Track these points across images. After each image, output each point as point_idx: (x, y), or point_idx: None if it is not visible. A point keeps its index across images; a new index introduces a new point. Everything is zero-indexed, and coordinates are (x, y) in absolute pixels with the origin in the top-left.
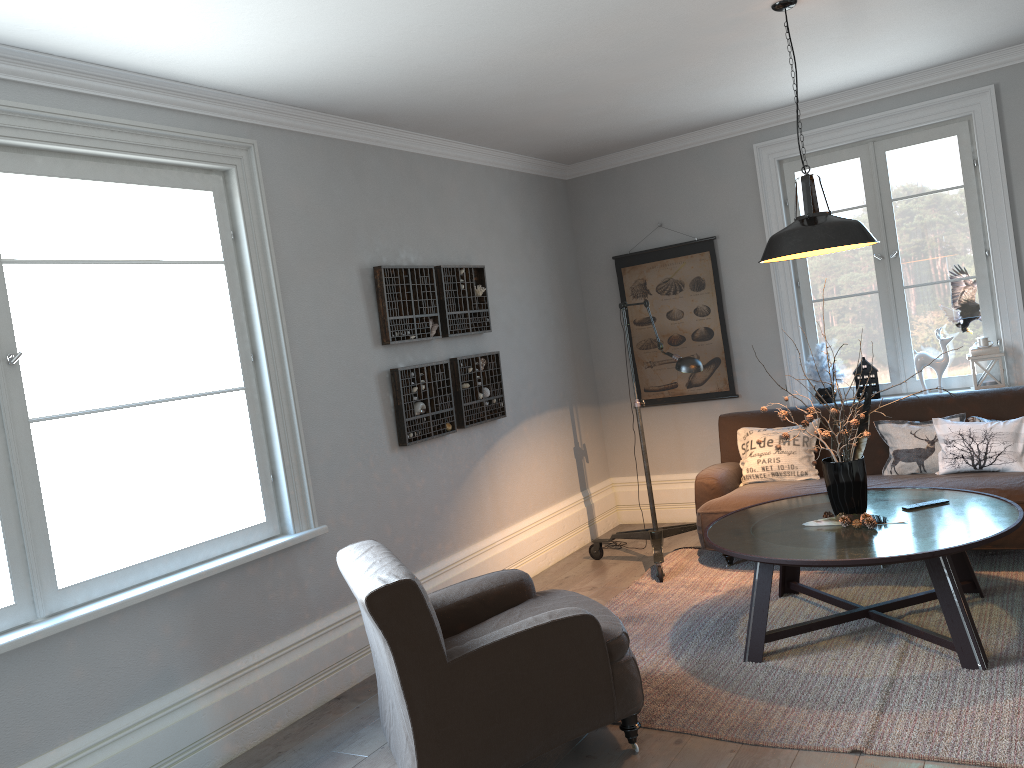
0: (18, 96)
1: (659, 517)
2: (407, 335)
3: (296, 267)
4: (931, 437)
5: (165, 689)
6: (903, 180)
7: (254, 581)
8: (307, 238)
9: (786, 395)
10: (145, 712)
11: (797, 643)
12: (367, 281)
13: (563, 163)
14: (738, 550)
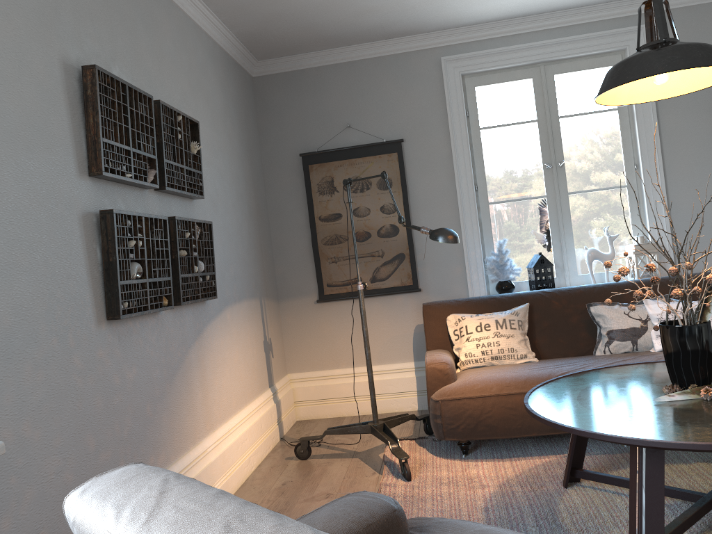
0: None
1: (339, 411)
2: (123, 170)
3: None
4: (644, 317)
5: None
6: (568, 100)
7: None
8: None
9: (465, 289)
10: None
11: None
12: (72, 83)
13: (255, 56)
14: (637, 436)
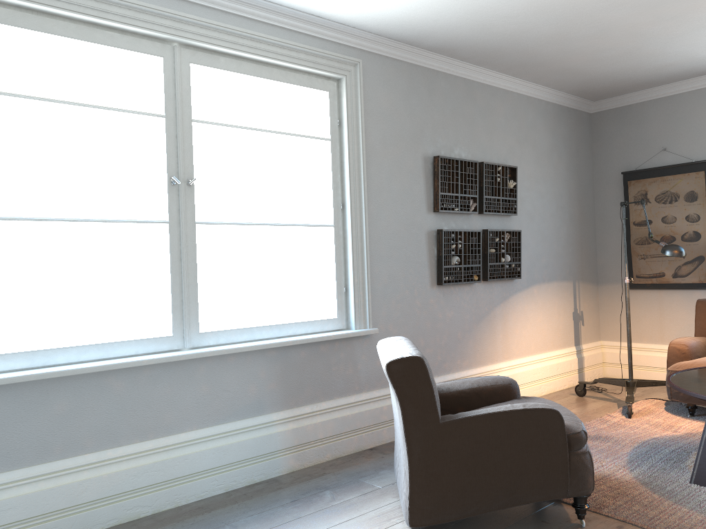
0: (214, 17)
1: (637, 376)
2: (452, 207)
3: (379, 149)
4: None
5: (256, 413)
6: None
7: (323, 356)
8: (389, 130)
9: None
10: (242, 424)
11: None
12: (428, 166)
13: (589, 100)
14: (695, 391)
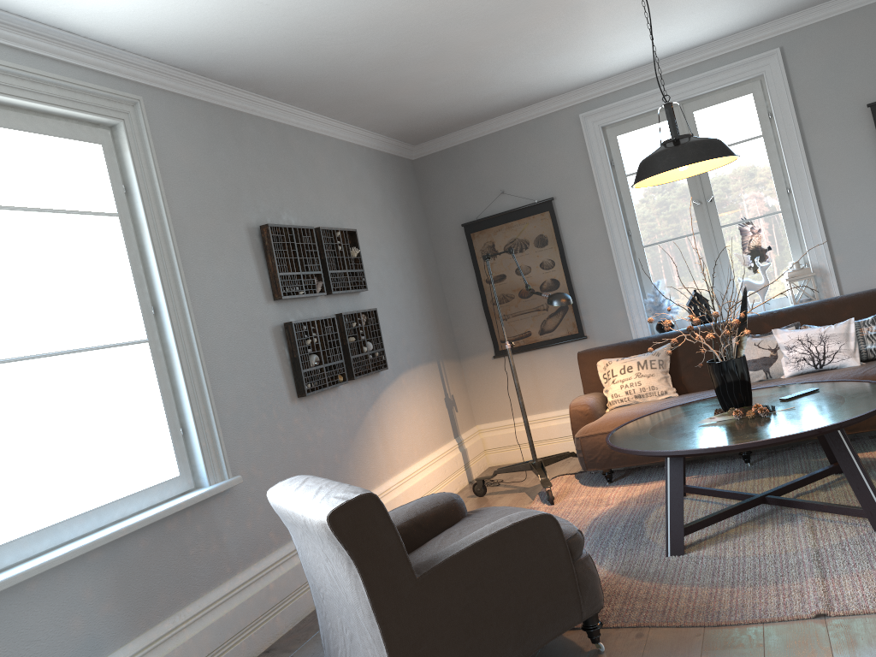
0: None
1: (525, 456)
2: (296, 290)
3: (189, 222)
4: (773, 346)
5: None
6: (711, 135)
7: (174, 537)
8: (197, 195)
9: (629, 331)
10: None
11: (708, 534)
12: (255, 239)
13: (410, 143)
14: (651, 449)
